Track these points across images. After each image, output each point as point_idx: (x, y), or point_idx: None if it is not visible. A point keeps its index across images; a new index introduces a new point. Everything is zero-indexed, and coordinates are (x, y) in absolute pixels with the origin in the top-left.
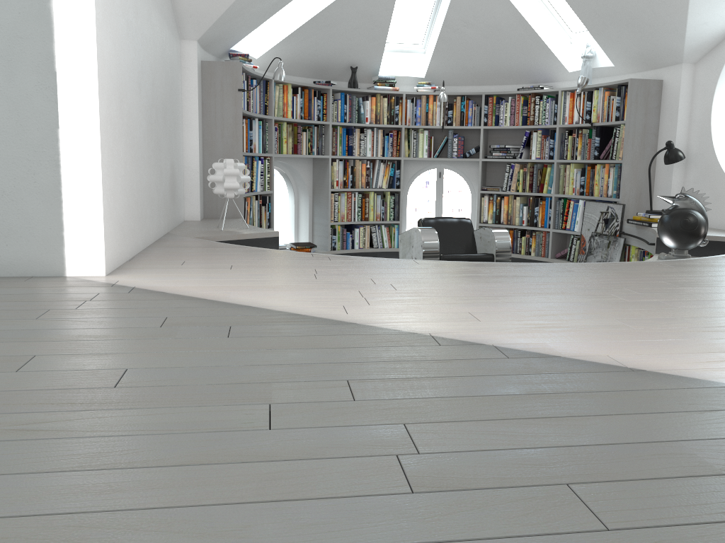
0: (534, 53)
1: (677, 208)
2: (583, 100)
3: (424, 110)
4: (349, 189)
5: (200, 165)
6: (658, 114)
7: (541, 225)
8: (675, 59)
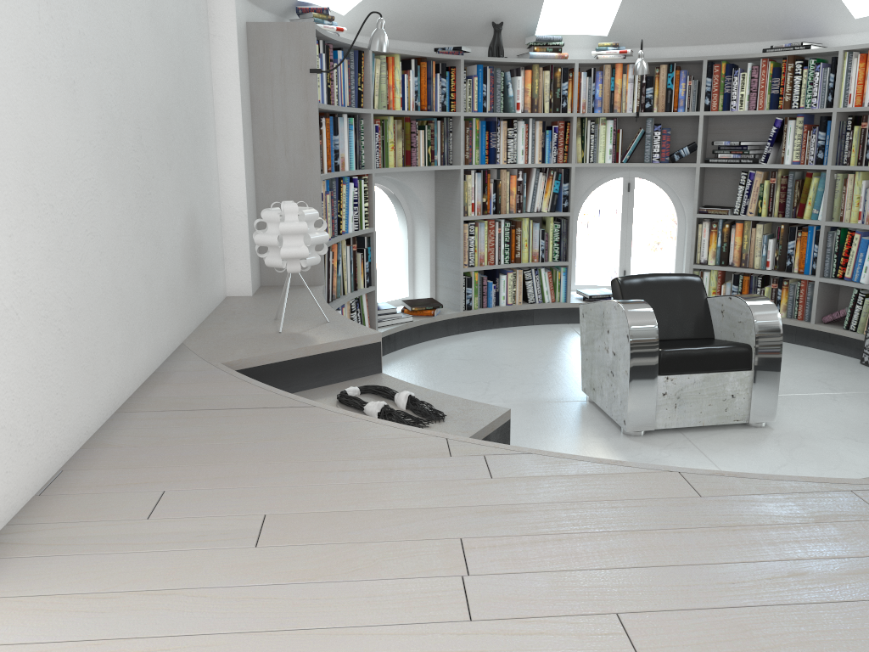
0: None
1: None
2: None
3: (608, 88)
4: (491, 215)
5: (248, 202)
6: None
7: (798, 269)
8: None
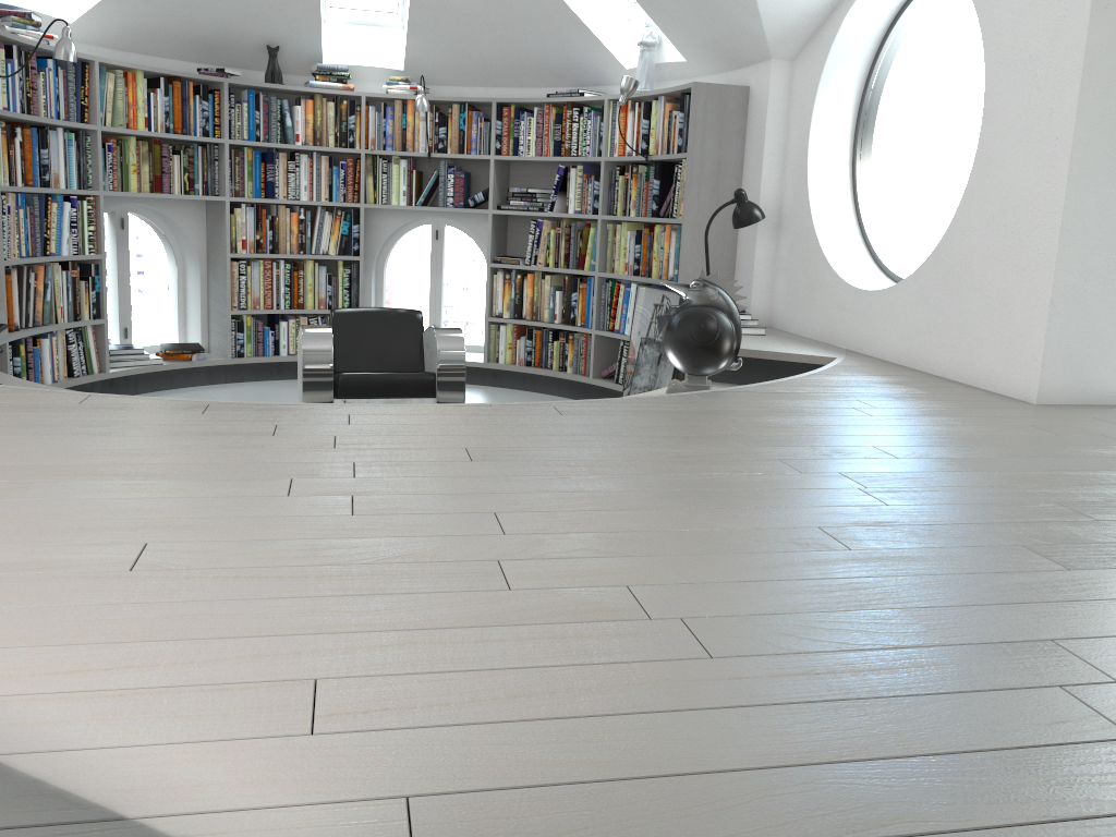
0: (568, 34)
1: (689, 305)
2: (639, 116)
3: (399, 125)
4: (266, 254)
5: None
6: (741, 145)
7: (580, 322)
8: (760, 52)
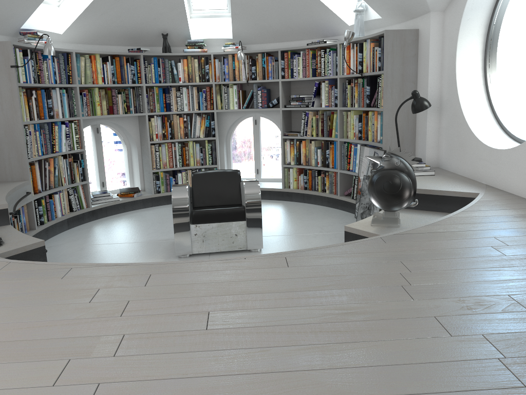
0: (315, 10)
1: (382, 169)
2: (356, 51)
3: (231, 68)
4: (168, 140)
5: None
6: (415, 63)
7: (331, 166)
8: (423, 8)
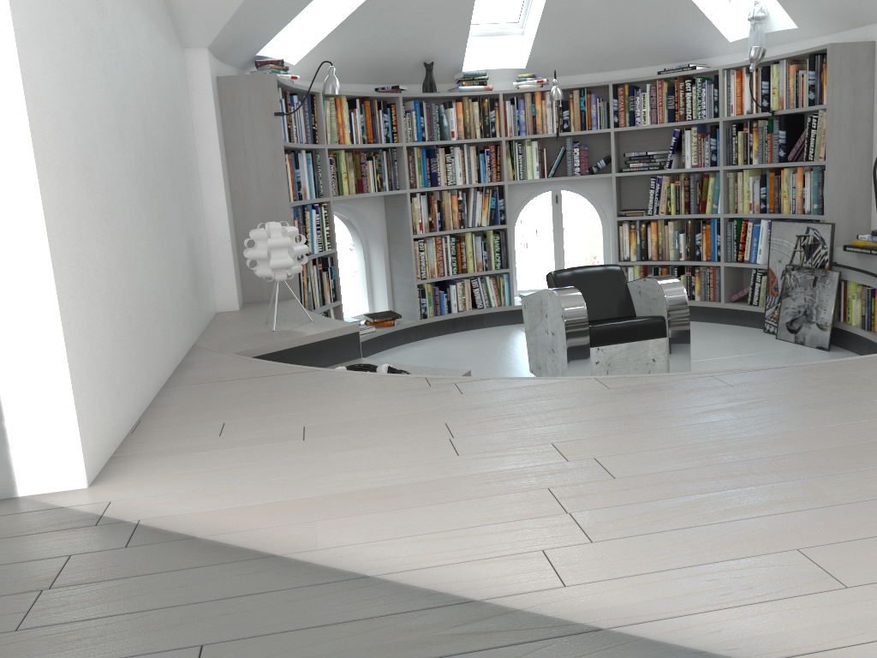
0: (680, 20)
1: None
2: (756, 79)
3: (530, 114)
4: (437, 232)
5: (230, 229)
6: (871, 91)
7: (706, 258)
8: None
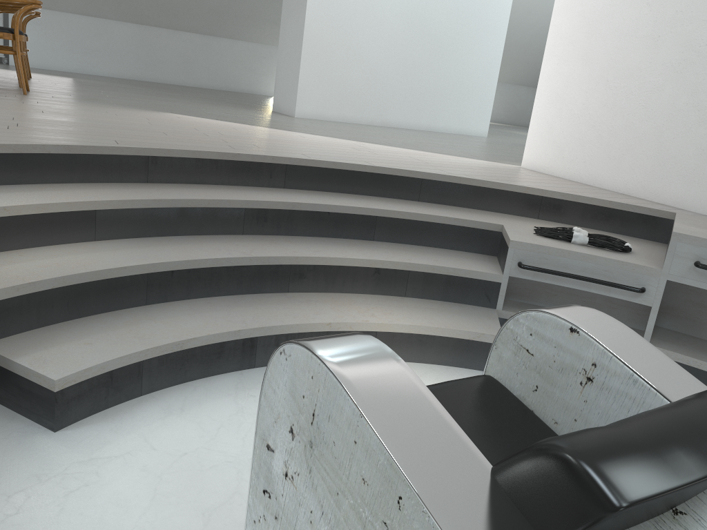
0: None
1: None
2: None
3: None
4: None
5: None
6: None
7: None
8: None
